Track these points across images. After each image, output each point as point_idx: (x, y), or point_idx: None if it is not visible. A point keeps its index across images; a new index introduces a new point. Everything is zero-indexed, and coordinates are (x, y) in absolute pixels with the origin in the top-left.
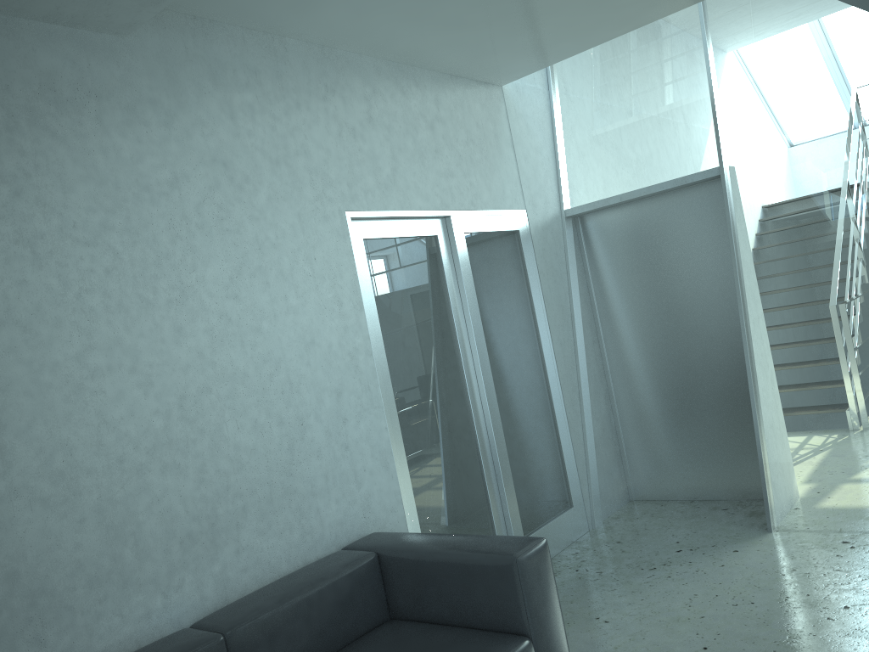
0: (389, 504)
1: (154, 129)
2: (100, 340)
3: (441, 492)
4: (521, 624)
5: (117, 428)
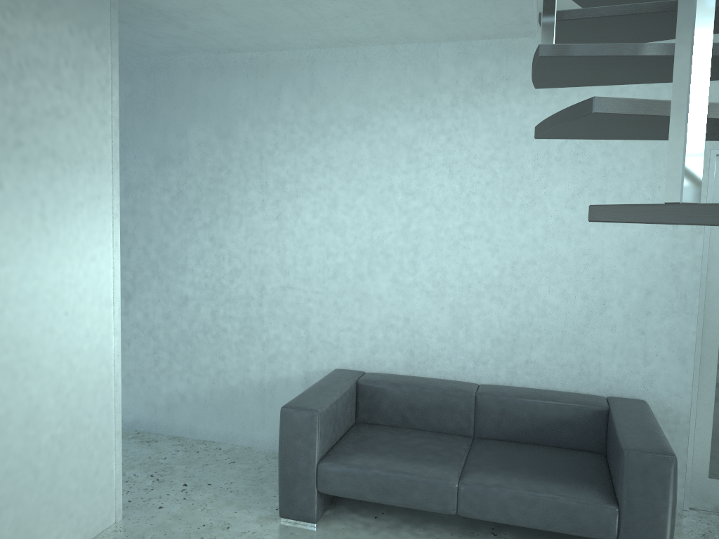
0: (675, 389)
1: (541, 95)
2: (473, 220)
3: None
4: (617, 495)
5: (471, 269)
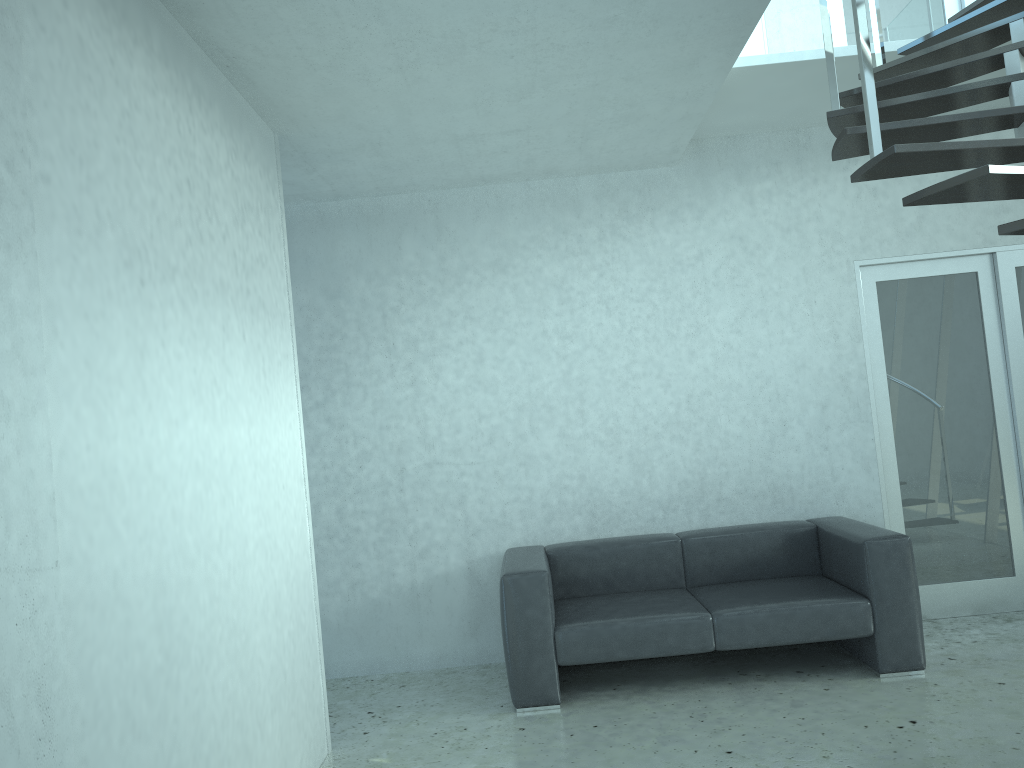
0: (866, 500)
1: (689, 223)
2: (640, 357)
3: (940, 505)
4: (865, 589)
5: (645, 409)
